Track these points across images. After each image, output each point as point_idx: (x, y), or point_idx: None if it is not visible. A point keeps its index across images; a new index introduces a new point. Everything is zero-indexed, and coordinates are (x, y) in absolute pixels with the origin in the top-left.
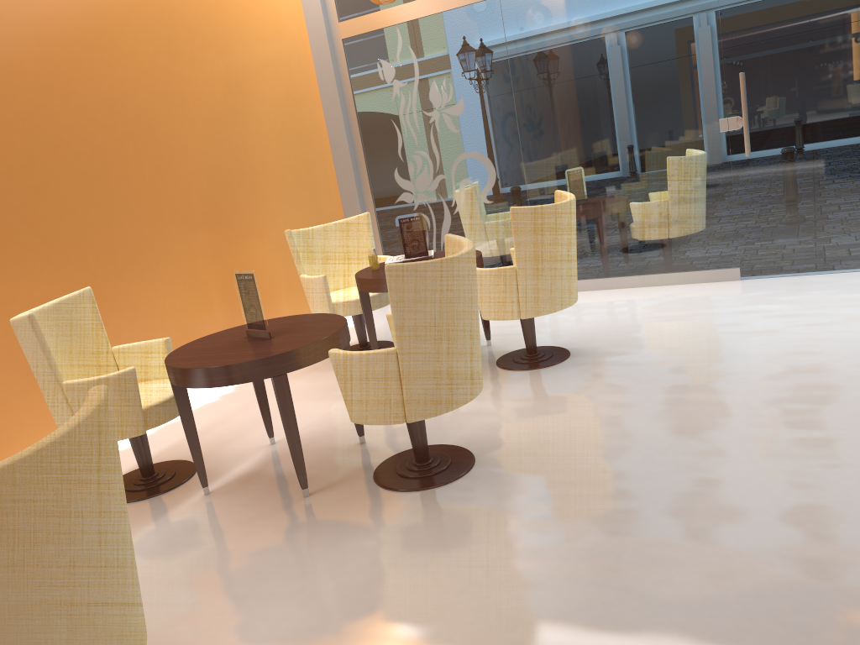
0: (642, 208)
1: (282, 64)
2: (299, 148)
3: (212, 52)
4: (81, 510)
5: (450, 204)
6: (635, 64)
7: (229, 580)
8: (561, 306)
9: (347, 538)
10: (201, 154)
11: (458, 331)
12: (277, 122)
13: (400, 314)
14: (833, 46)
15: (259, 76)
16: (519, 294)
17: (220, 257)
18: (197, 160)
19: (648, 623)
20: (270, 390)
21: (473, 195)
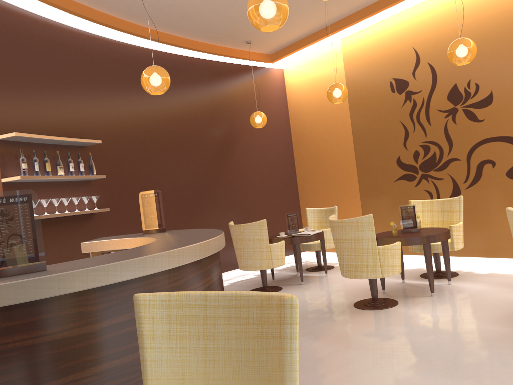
0: None
1: None
2: None
3: None
4: (350, 235)
5: None
6: None
7: (473, 309)
8: None
9: (496, 323)
10: None
11: None
12: None
13: (512, 233)
14: None
15: None
16: None
17: None
18: None
19: (387, 363)
20: None
21: None
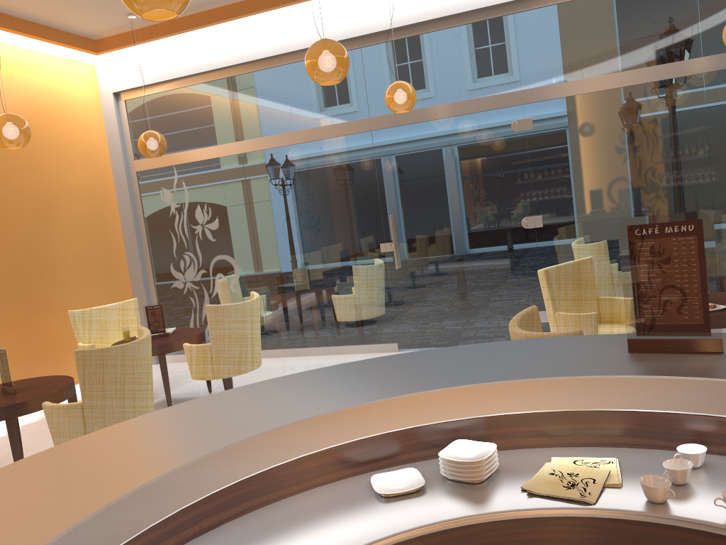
0: (335, 300)
1: (87, 188)
2: (97, 247)
3: (27, 182)
4: None
5: (209, 291)
6: (328, 204)
7: None
8: (244, 371)
9: None
10: (10, 253)
11: (127, 391)
12: (79, 229)
13: (84, 380)
14: (443, 203)
15: (66, 197)
16: (213, 362)
17: (19, 328)
18: (7, 258)
19: None
20: (42, 428)
21: (224, 285)
